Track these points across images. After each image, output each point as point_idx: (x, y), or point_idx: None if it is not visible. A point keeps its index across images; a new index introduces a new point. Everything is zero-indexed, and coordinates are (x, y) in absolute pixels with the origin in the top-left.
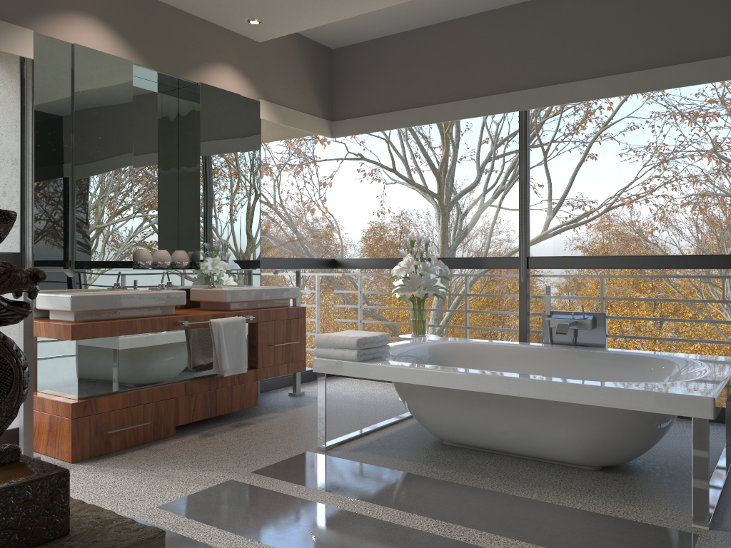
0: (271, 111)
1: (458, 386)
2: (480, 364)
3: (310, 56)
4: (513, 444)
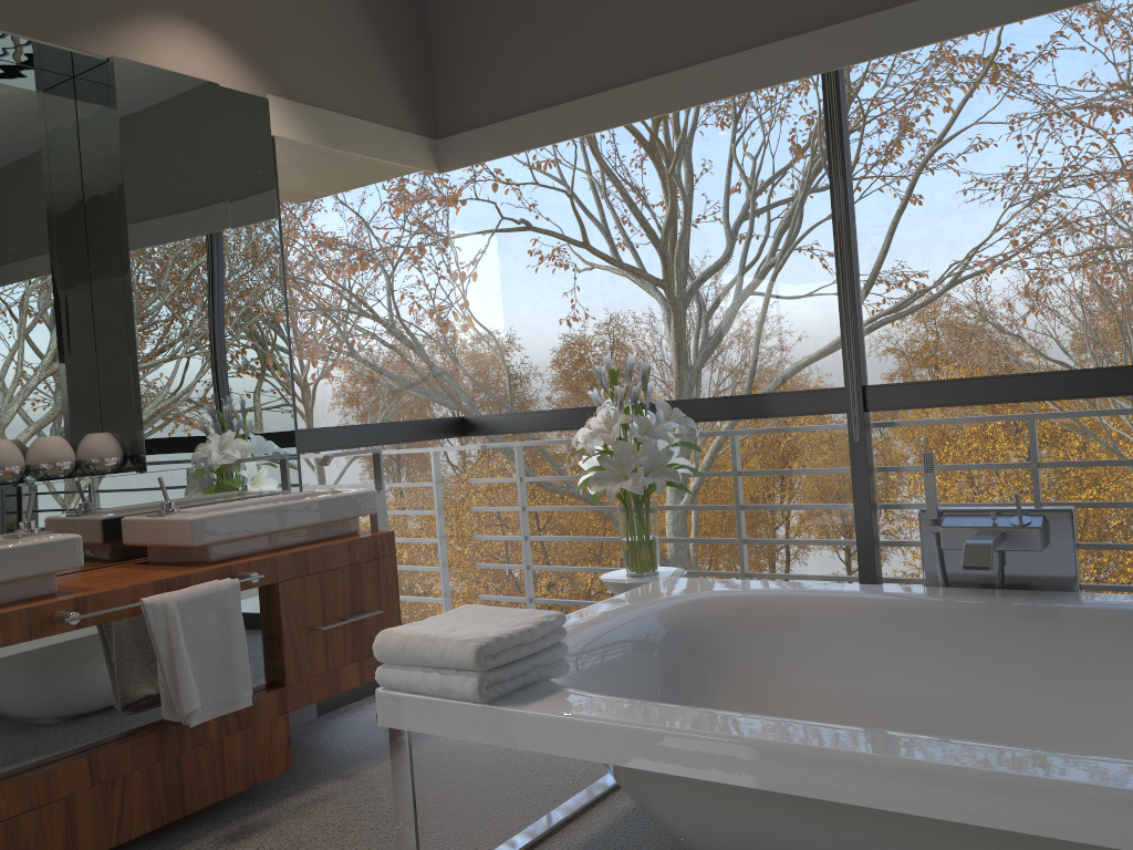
0: (297, 120)
1: (754, 780)
2: (787, 644)
3: (379, 5)
4: None
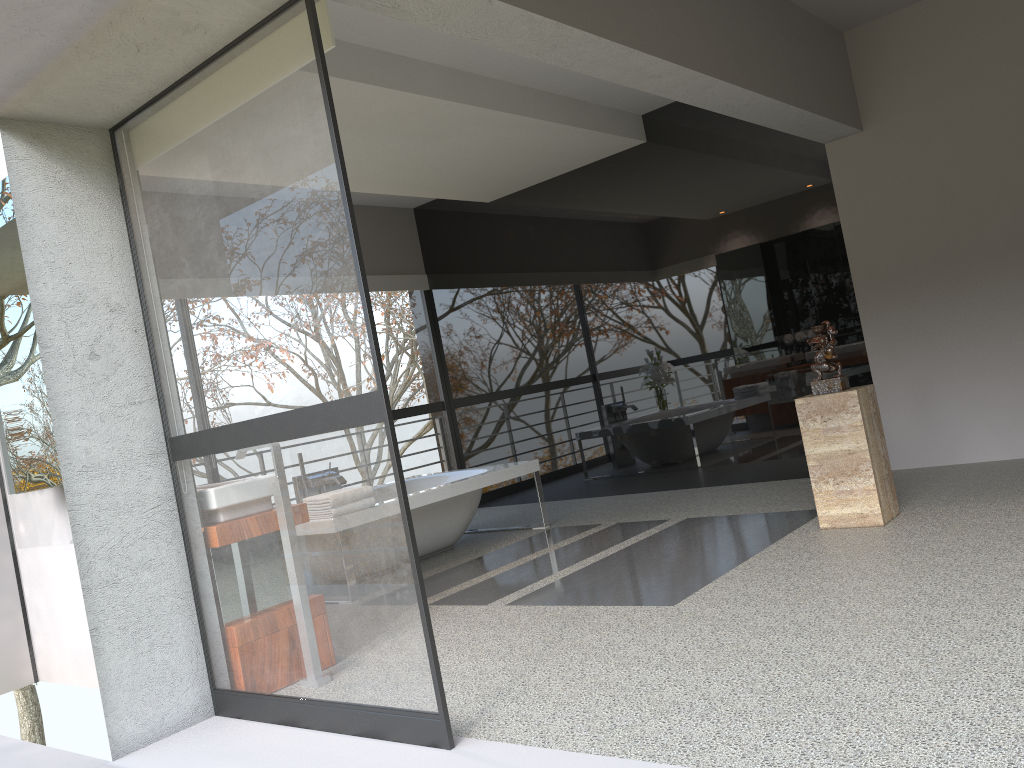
0: None
1: (441, 497)
2: None
3: None
4: (426, 546)
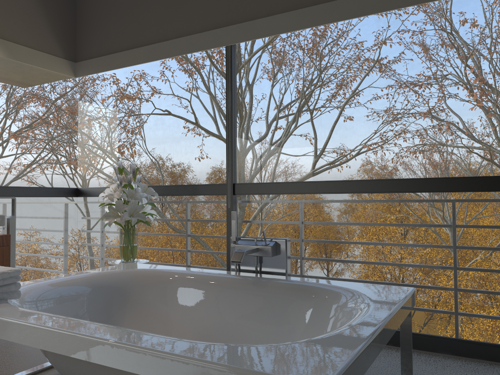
0: None
1: (43, 345)
2: (164, 294)
3: None
4: None
